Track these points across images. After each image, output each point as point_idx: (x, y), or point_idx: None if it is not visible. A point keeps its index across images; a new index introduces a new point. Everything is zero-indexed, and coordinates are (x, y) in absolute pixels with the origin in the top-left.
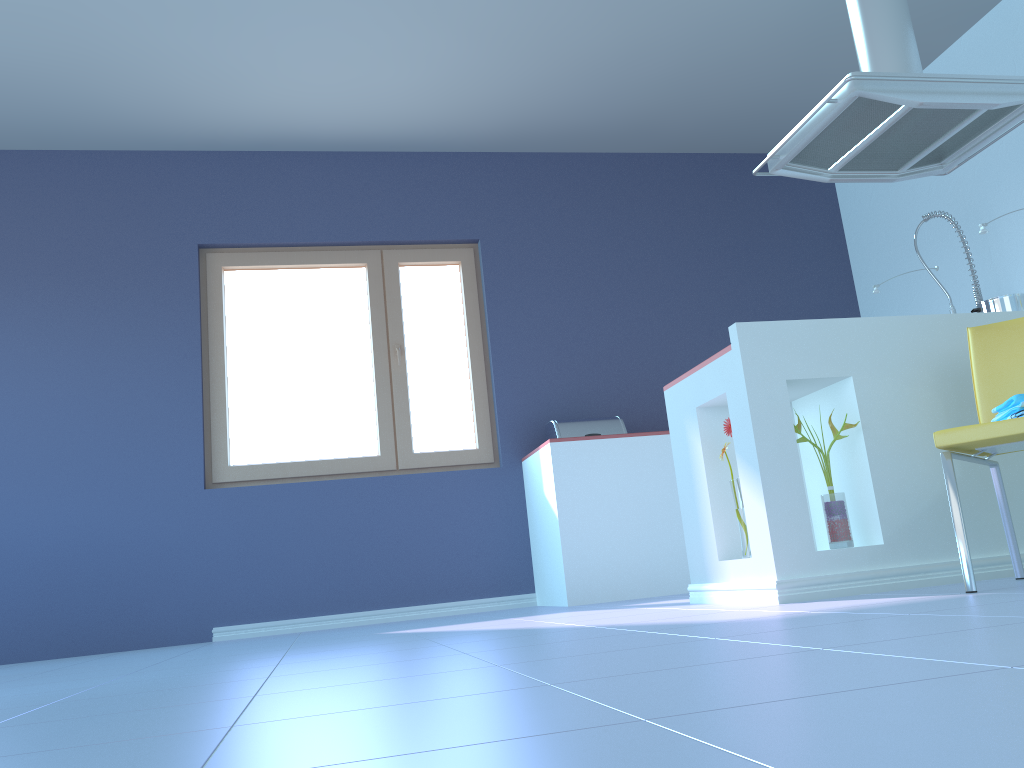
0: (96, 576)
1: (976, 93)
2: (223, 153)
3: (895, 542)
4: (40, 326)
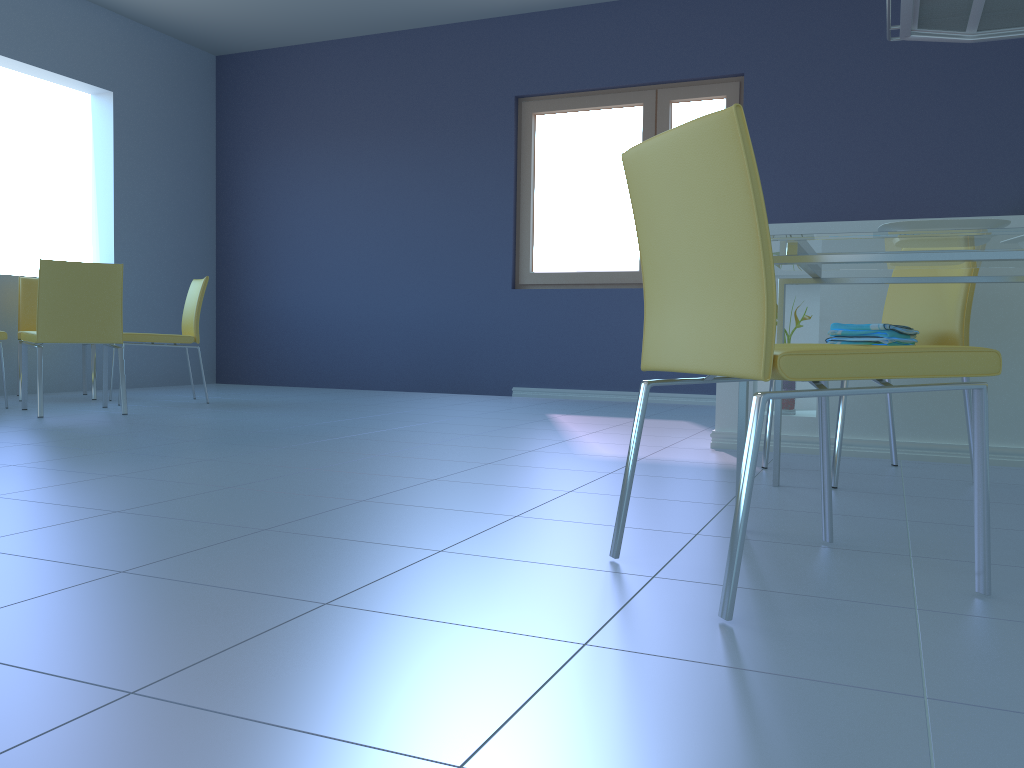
0: (445, 343)
1: None
2: (535, 14)
3: None
4: (415, 166)
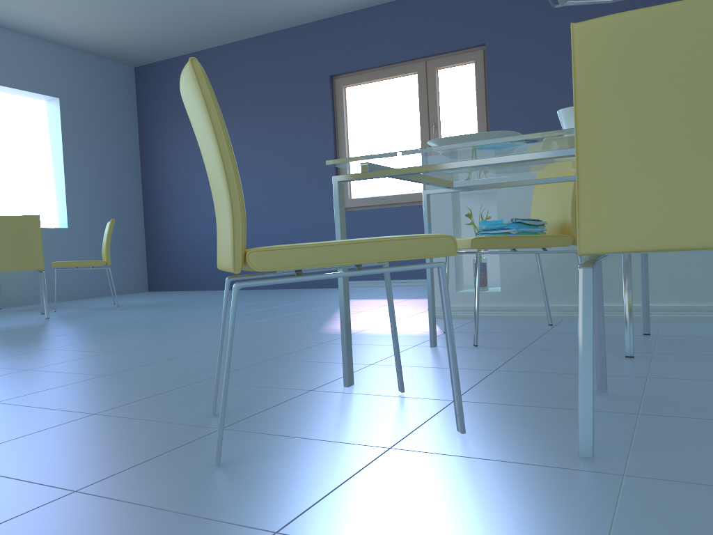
0: None
1: None
2: (339, 16)
3: (508, 291)
4: (267, 131)
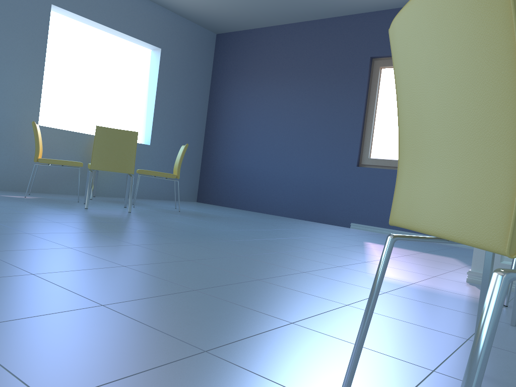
0: (316, 193)
1: None
2: (387, 10)
3: None
4: (310, 94)
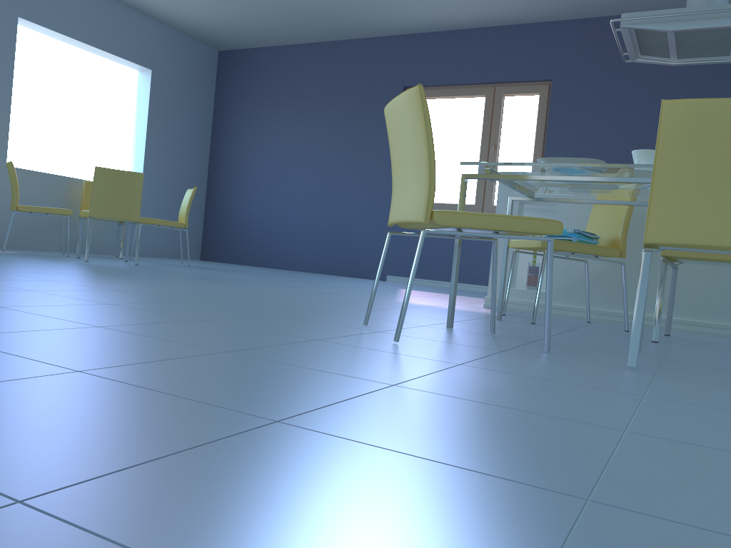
0: (346, 243)
1: (717, 19)
2: (421, 34)
3: (555, 292)
4: (337, 128)
